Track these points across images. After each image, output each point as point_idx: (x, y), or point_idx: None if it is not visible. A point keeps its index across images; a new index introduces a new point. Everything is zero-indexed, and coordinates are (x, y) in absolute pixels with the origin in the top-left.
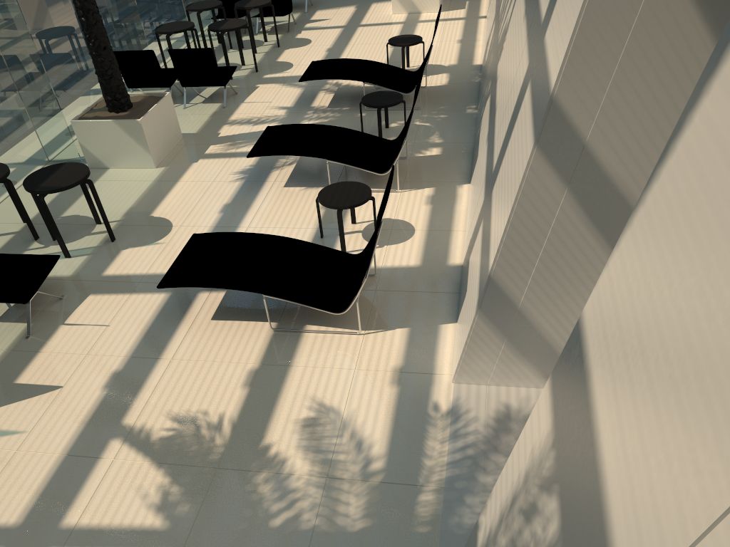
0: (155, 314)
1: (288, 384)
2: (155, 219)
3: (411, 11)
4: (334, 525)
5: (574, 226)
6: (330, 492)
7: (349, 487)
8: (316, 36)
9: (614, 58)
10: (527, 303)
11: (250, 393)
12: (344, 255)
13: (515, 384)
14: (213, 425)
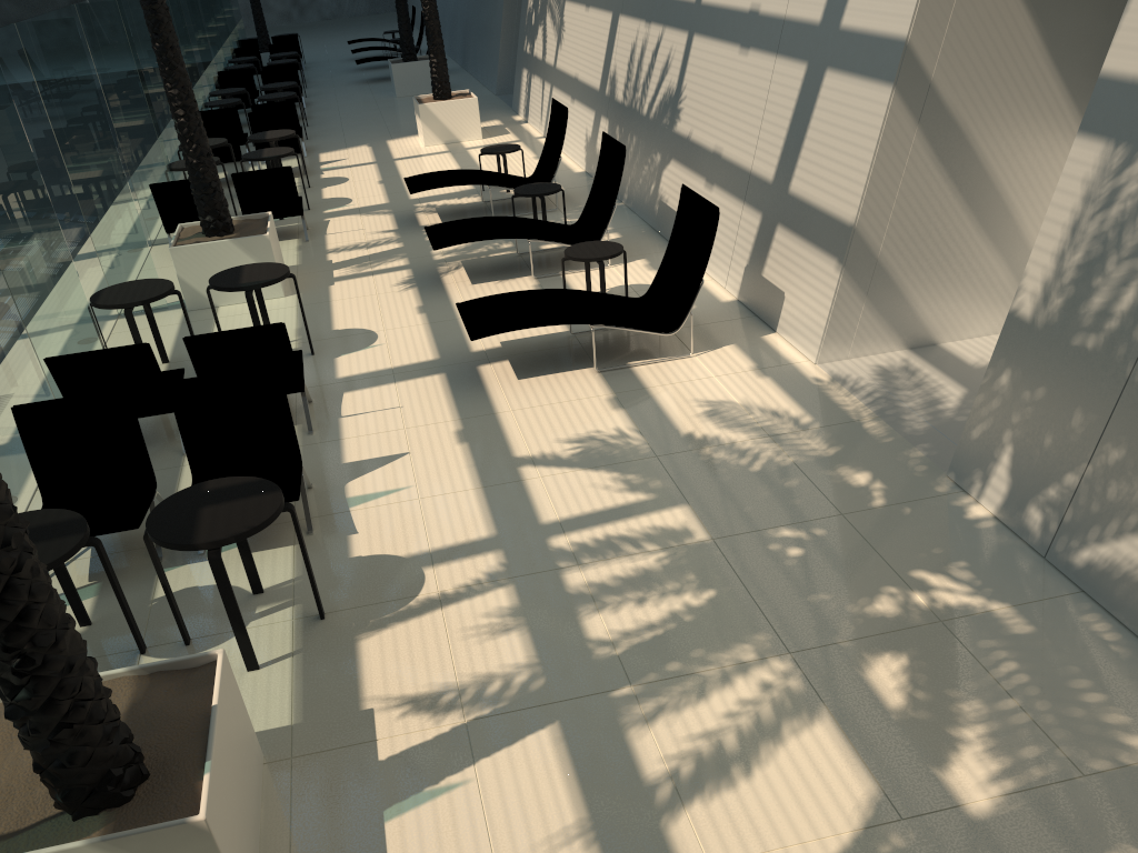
0: (446, 389)
1: (660, 398)
2: (343, 330)
3: (448, 140)
4: (810, 457)
5: (923, 162)
6: (783, 442)
7: (796, 436)
8: (348, 174)
9: (949, 5)
10: (884, 251)
11: (628, 411)
12: (629, 298)
13: (873, 352)
14: (617, 436)
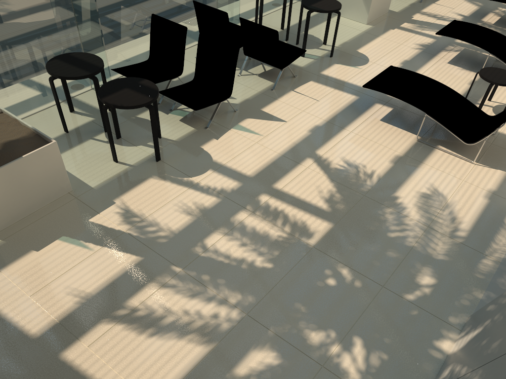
0: (346, 105)
1: (418, 172)
2: (358, 53)
3: None
4: (425, 251)
5: None
6: (427, 234)
7: (440, 237)
8: None
9: None
10: None
11: (393, 167)
12: (482, 113)
13: None
14: (367, 174)
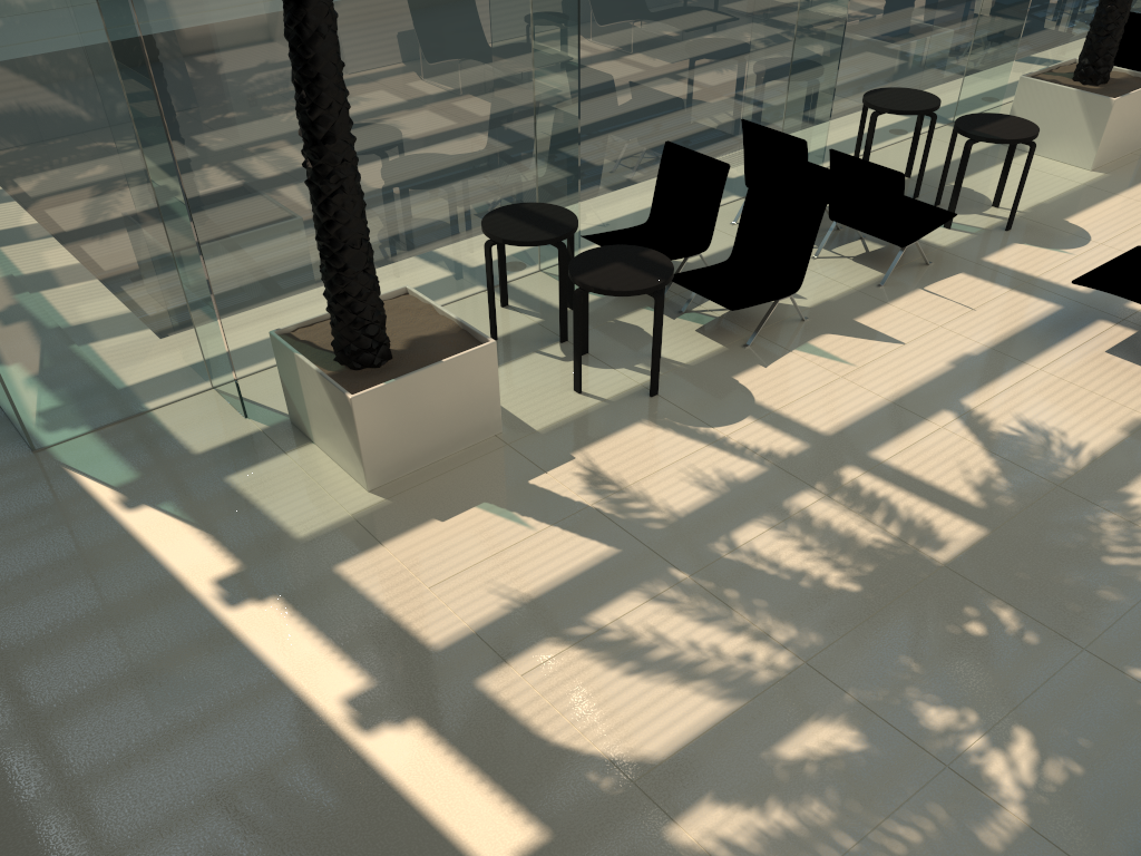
0: (1034, 320)
1: None
2: (1069, 225)
3: None
4: None
5: None
6: None
7: None
8: None
9: None
10: None
11: (1127, 439)
12: None
13: None
14: (1067, 448)
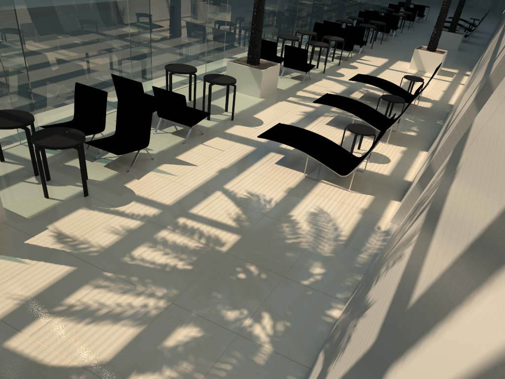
0: (247, 153)
1: (306, 198)
2: (254, 118)
3: (420, 69)
4: (315, 251)
5: None
6: (317, 240)
7: (326, 241)
8: (361, 66)
9: None
10: None
11: (287, 195)
12: (352, 155)
13: None
14: (266, 200)
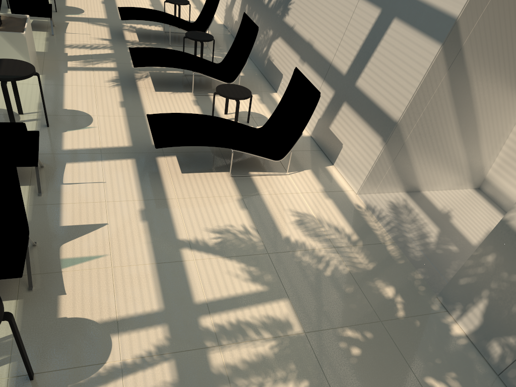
0: (135, 172)
1: (269, 205)
2: (70, 111)
3: None
4: (359, 269)
5: (443, 93)
6: (342, 254)
7: (350, 250)
8: None
9: (486, 2)
10: (409, 139)
11: (250, 212)
12: (253, 128)
13: (388, 191)
14: (243, 232)
